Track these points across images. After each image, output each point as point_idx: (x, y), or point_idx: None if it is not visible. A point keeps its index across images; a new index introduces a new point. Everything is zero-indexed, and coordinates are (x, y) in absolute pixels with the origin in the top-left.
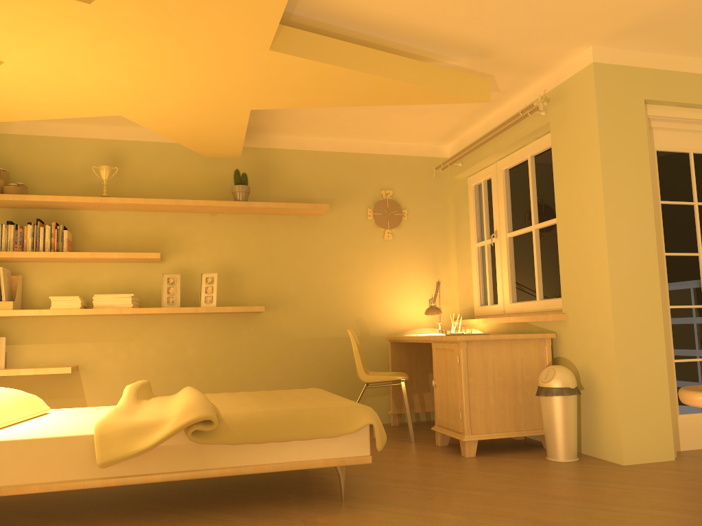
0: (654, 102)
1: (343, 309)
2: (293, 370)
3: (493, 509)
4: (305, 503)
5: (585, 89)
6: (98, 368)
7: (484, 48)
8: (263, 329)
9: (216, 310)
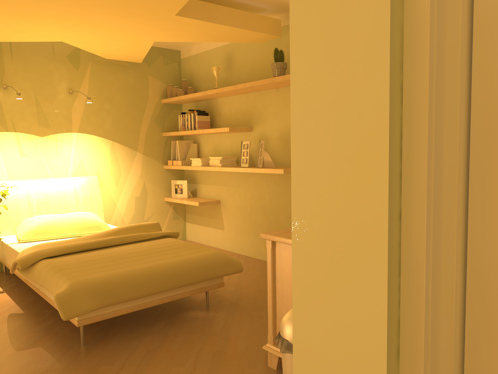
0: None
1: None
2: None
3: None
4: (77, 335)
5: None
6: (227, 203)
7: None
8: None
9: (256, 171)
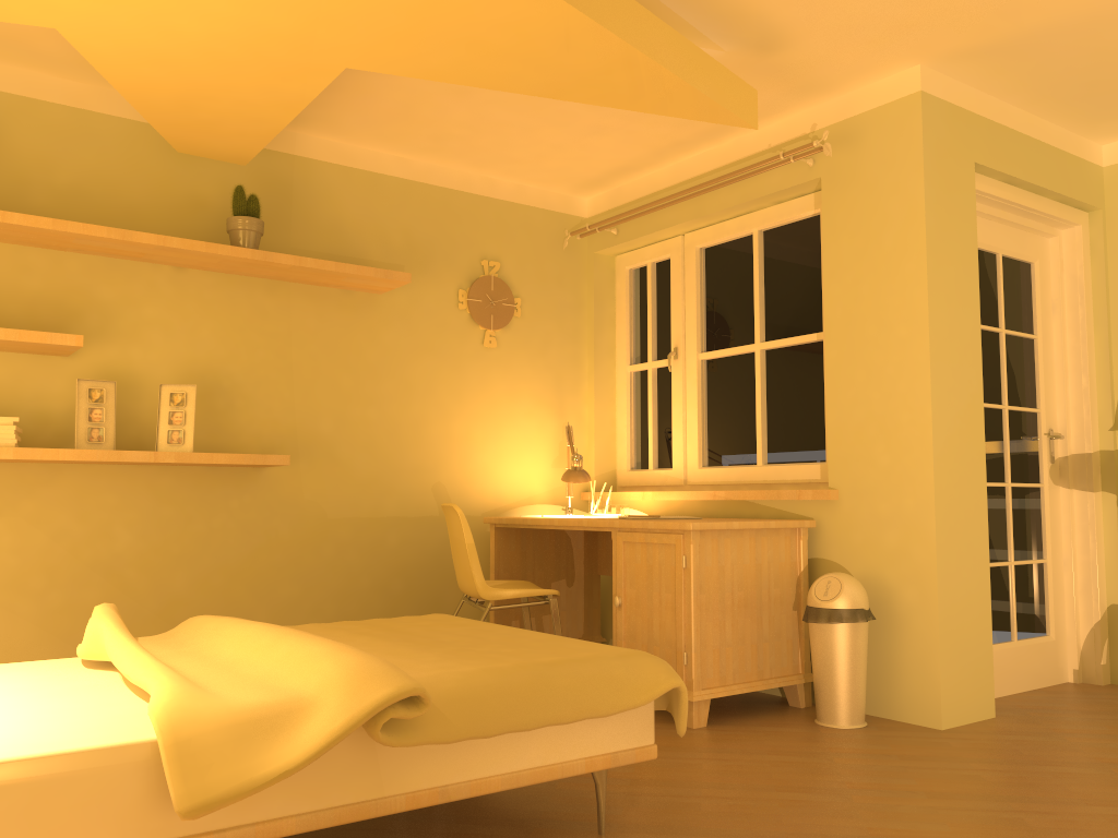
0: (981, 169)
1: (411, 466)
2: (322, 576)
3: (873, 827)
4: None
5: (901, 132)
6: None
7: (772, 34)
8: (269, 498)
9: (197, 459)
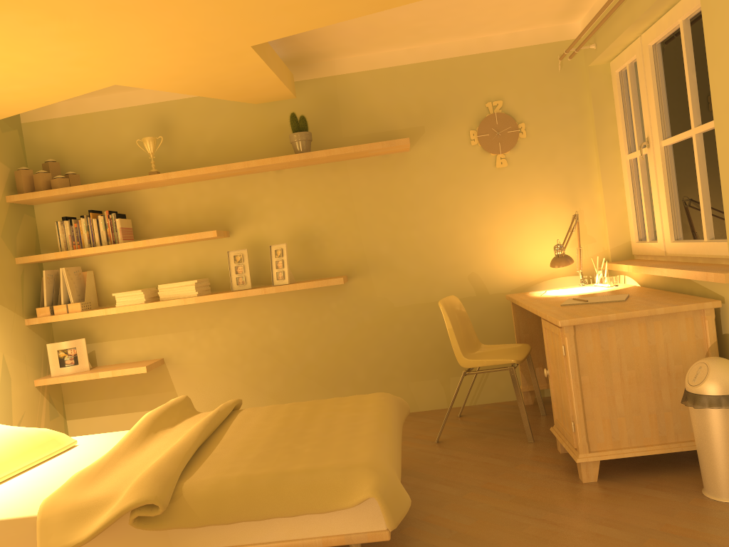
0: None
1: (450, 265)
2: (396, 344)
3: None
4: None
5: None
6: (183, 359)
7: None
8: (354, 299)
9: (288, 289)
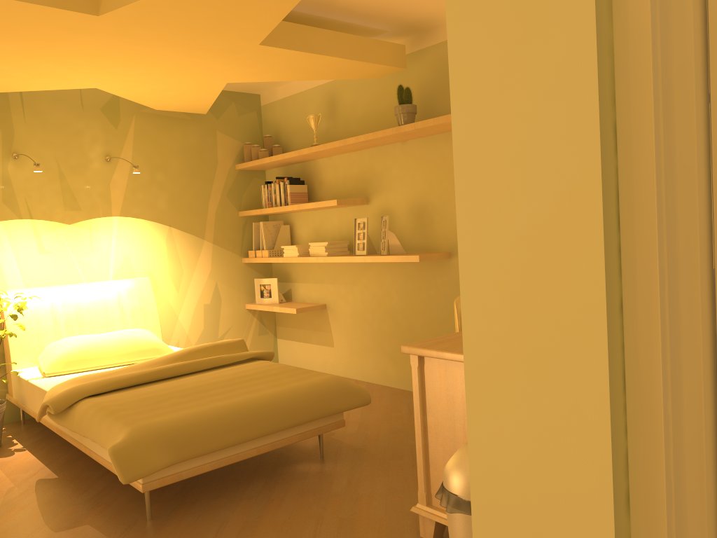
0: None
1: None
2: None
3: None
4: (140, 506)
5: None
6: (337, 308)
7: None
8: (455, 278)
9: (379, 260)
